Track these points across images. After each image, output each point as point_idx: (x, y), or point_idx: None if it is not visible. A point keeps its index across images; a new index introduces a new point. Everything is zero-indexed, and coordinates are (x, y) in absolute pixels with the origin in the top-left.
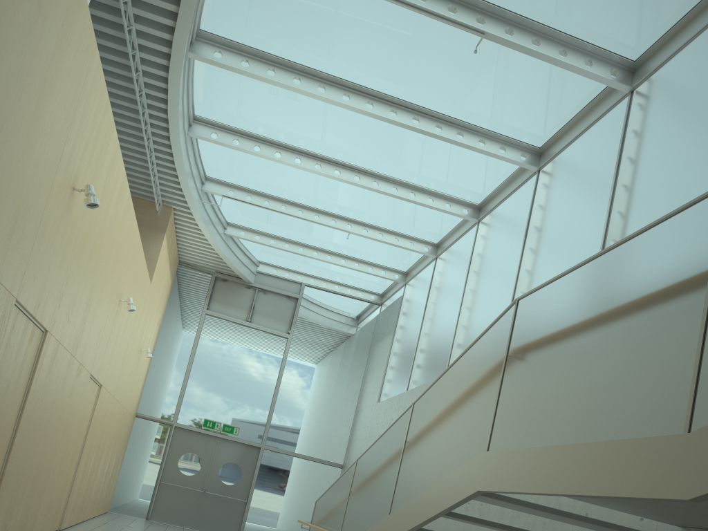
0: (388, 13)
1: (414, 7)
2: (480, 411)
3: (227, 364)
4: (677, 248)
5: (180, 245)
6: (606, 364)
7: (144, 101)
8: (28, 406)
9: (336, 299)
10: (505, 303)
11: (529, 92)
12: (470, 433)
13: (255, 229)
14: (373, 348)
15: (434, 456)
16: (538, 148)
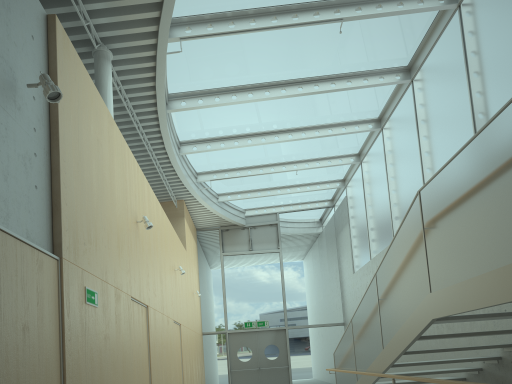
0: (277, 34)
1: (292, 26)
2: (418, 268)
3: (246, 283)
4: (503, 138)
5: (194, 219)
6: (484, 220)
7: (150, 148)
8: (152, 352)
9: (302, 214)
10: (418, 180)
11: (387, 36)
12: (416, 283)
13: (236, 191)
14: (338, 237)
15: (399, 304)
16: (406, 66)
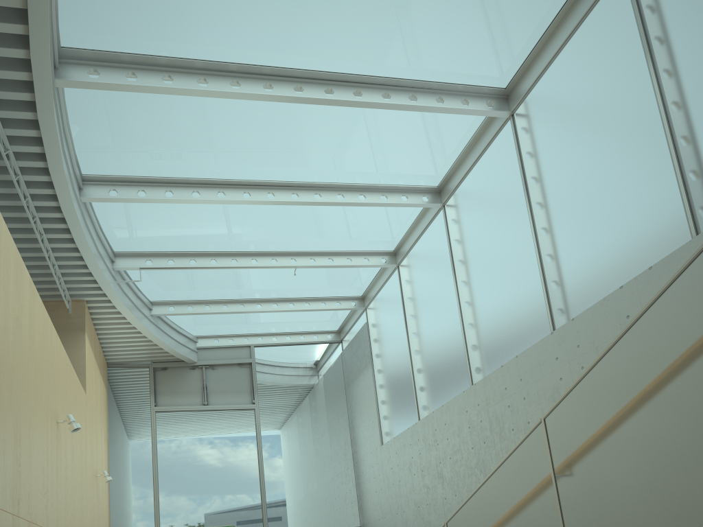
0: None
1: None
2: None
3: (197, 459)
4: None
5: (103, 344)
6: None
7: (14, 165)
8: None
9: (292, 351)
10: (530, 275)
11: (491, 13)
12: None
13: (184, 299)
14: (350, 389)
15: (658, 485)
16: (504, 90)
